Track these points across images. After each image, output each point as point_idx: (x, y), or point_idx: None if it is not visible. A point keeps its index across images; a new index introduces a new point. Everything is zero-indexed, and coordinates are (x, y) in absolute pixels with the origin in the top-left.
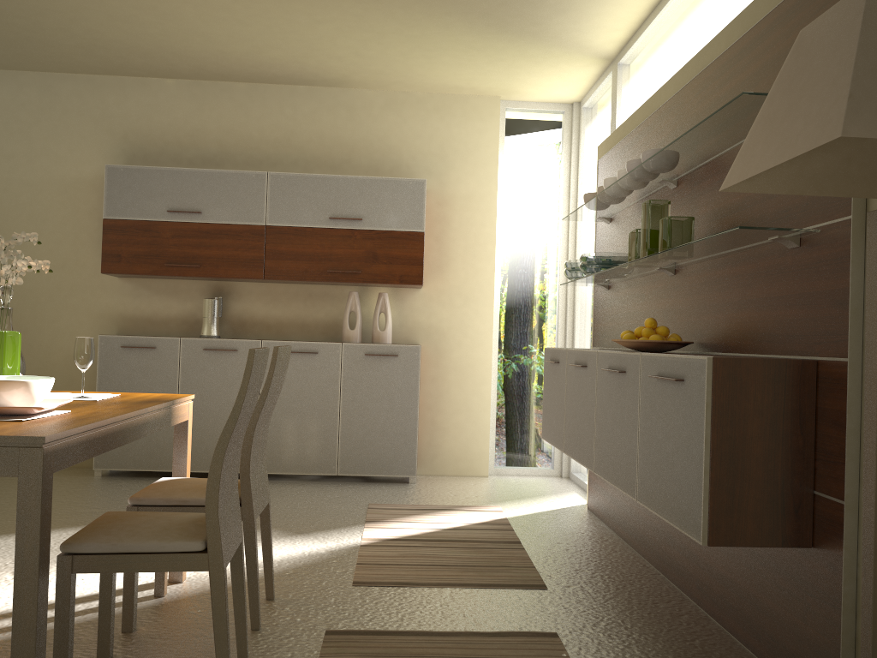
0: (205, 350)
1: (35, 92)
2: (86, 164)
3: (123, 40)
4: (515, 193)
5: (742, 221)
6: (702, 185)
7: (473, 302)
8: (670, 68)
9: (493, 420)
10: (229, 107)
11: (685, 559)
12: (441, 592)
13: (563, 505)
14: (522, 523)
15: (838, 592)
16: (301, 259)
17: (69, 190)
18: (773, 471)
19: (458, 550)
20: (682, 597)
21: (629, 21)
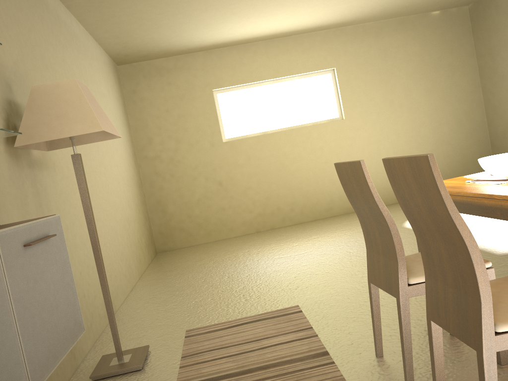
0: None
1: None
2: None
3: None
4: None
5: None
6: None
7: None
8: None
9: None
10: None
11: None
12: None
13: None
14: None
15: None
16: None
17: None
18: None
19: None
20: None
21: None
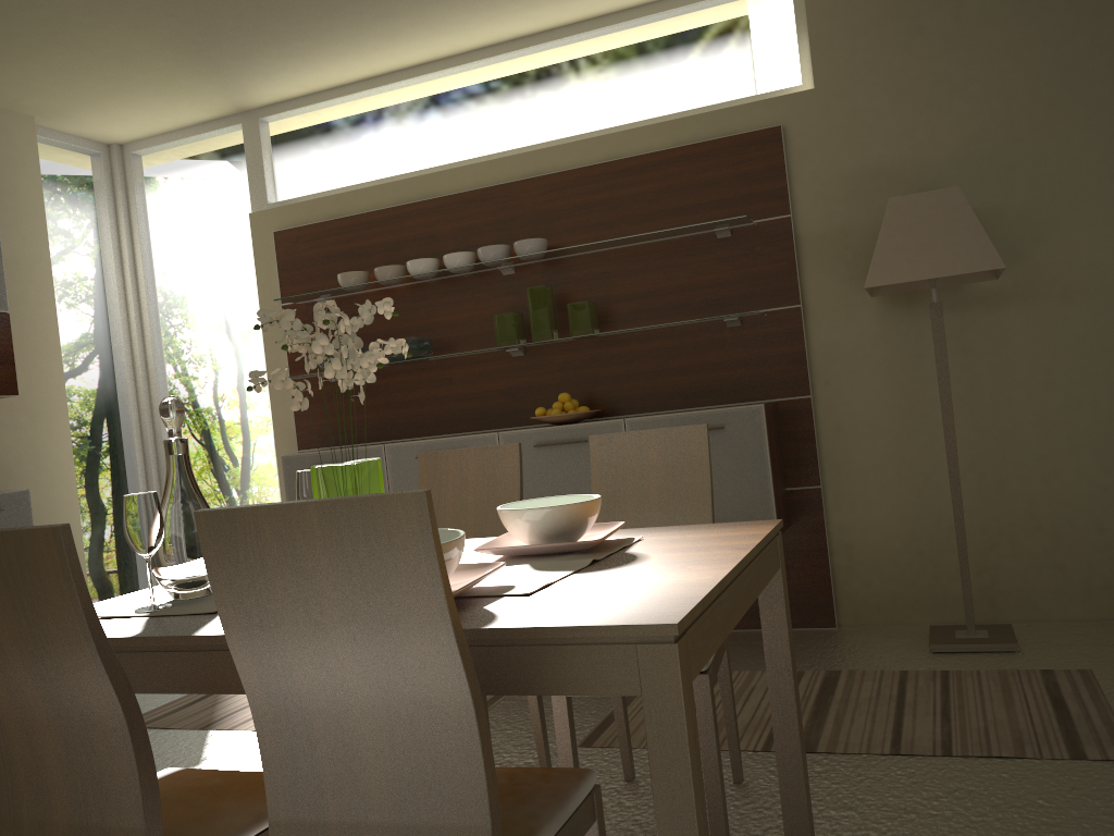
0: None
1: None
2: None
3: None
4: (59, 259)
5: (652, 307)
6: (571, 274)
7: (43, 419)
8: (413, 150)
9: None
10: None
11: None
12: (513, 702)
13: None
14: None
15: (823, 544)
16: None
17: None
18: (780, 479)
19: None
20: None
21: (325, 83)
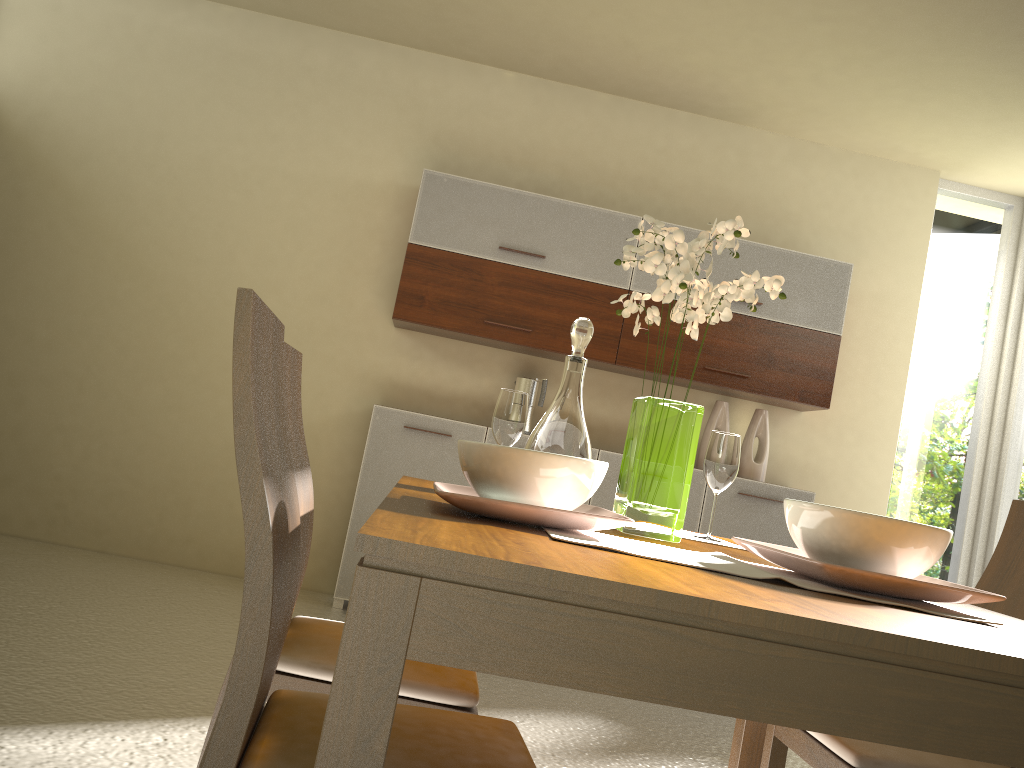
0: None
1: (326, 57)
2: (378, 165)
3: (504, 1)
4: (934, 303)
5: None
6: None
7: (868, 442)
8: None
9: None
10: (582, 122)
11: None
12: None
13: None
14: None
15: None
16: (671, 345)
17: (349, 197)
18: None
19: None
20: None
21: None
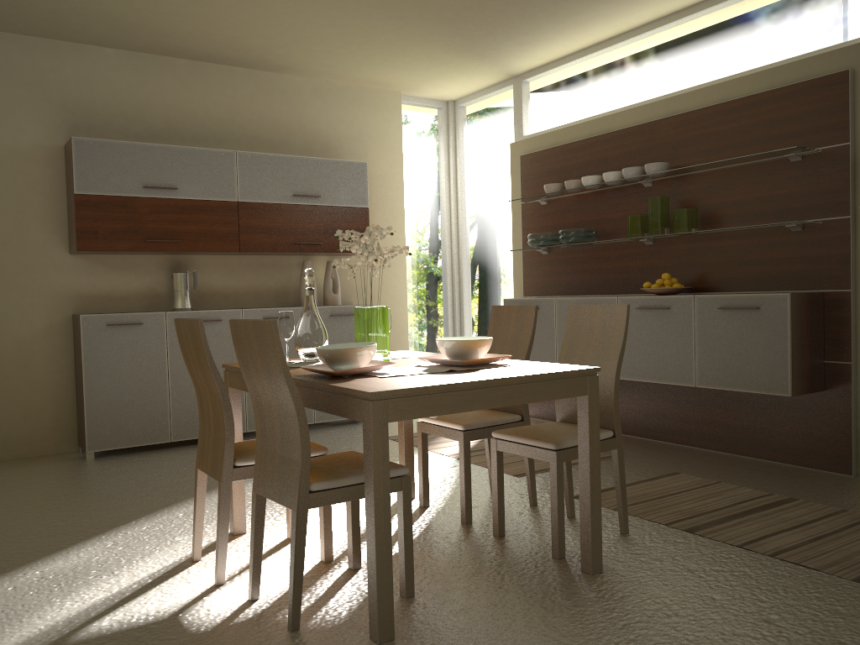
0: None
1: None
2: (23, 132)
3: (115, 13)
4: (411, 173)
5: (739, 213)
6: (687, 187)
7: (391, 266)
8: (604, 98)
9: None
10: (172, 82)
11: (682, 424)
12: (573, 469)
13: None
14: None
15: (848, 408)
16: (272, 232)
17: (5, 161)
18: (811, 352)
19: None
20: (685, 447)
21: (555, 55)
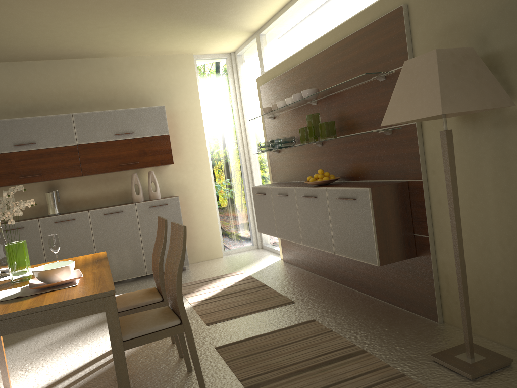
0: (55, 223)
1: None
2: None
3: None
4: (209, 105)
5: (359, 122)
6: (333, 104)
7: (198, 167)
8: (295, 41)
9: (219, 227)
10: (34, 76)
11: (350, 274)
12: (250, 317)
13: (271, 262)
14: (259, 276)
15: (431, 271)
16: (102, 160)
17: None
18: (399, 230)
19: (241, 296)
20: (352, 290)
21: (267, 16)
